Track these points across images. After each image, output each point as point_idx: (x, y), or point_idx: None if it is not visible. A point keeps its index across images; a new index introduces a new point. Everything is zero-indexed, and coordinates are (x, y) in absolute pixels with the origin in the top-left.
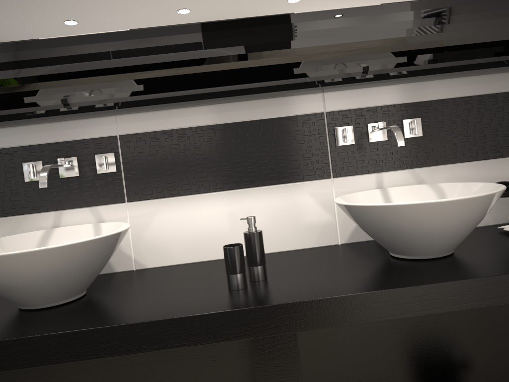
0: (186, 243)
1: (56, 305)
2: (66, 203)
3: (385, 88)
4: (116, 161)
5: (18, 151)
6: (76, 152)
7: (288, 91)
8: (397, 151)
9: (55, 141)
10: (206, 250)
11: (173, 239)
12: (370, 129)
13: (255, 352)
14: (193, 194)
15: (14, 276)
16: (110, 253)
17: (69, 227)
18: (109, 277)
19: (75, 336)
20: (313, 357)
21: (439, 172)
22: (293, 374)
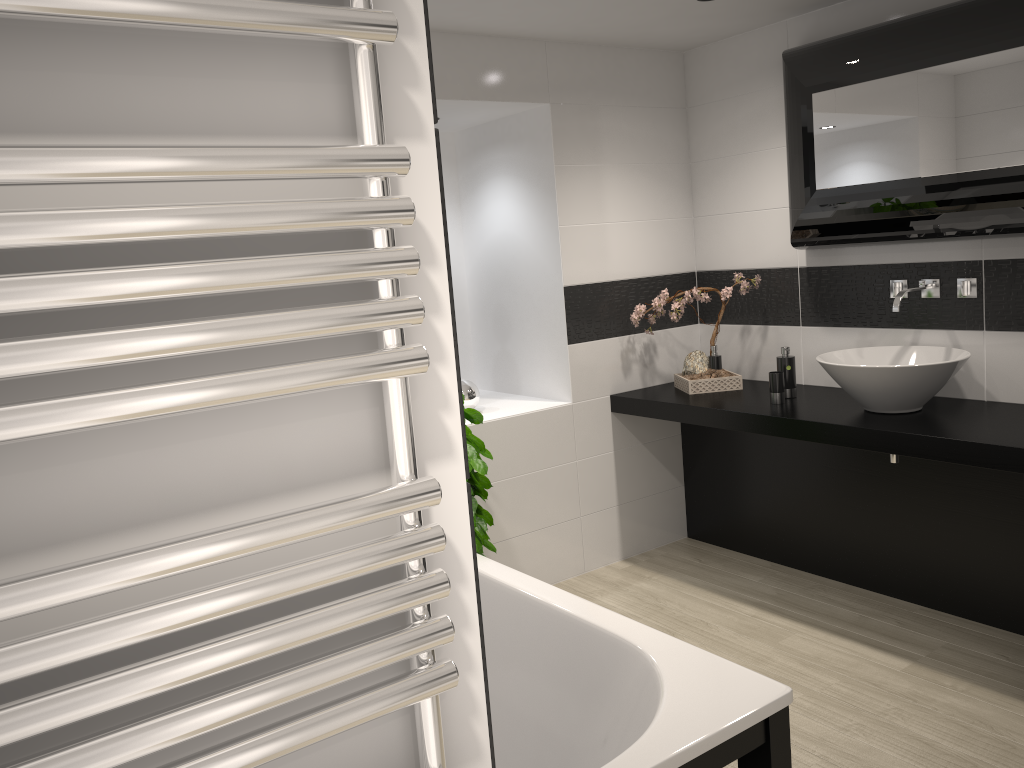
0: None
1: (890, 413)
2: (925, 323)
3: None
4: (977, 287)
5: (887, 268)
6: (939, 274)
7: None
8: None
9: (921, 261)
10: None
11: None
12: None
13: None
14: None
15: (856, 383)
16: (940, 380)
17: (924, 347)
18: (954, 402)
19: (887, 435)
20: None
21: None
22: None
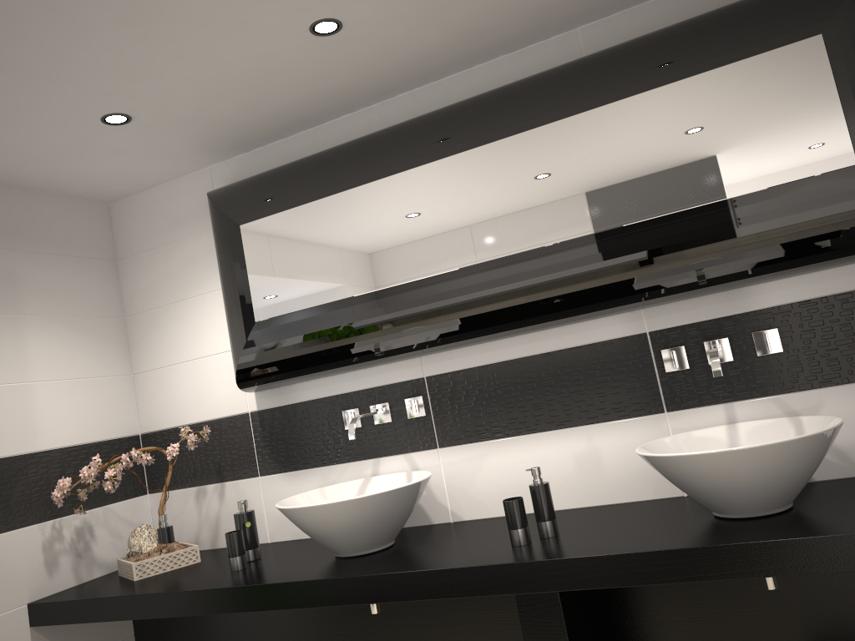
0: (502, 493)
1: (363, 554)
2: (382, 450)
3: (723, 295)
4: (424, 404)
5: (337, 399)
6: (387, 397)
7: (591, 315)
8: (751, 373)
9: (369, 386)
10: (524, 501)
11: (488, 488)
12: (708, 348)
13: (518, 608)
14: (505, 437)
15: (322, 524)
16: (408, 505)
17: (385, 475)
18: (423, 529)
19: (365, 581)
20: (645, 636)
21: (816, 398)
22: (558, 635)
